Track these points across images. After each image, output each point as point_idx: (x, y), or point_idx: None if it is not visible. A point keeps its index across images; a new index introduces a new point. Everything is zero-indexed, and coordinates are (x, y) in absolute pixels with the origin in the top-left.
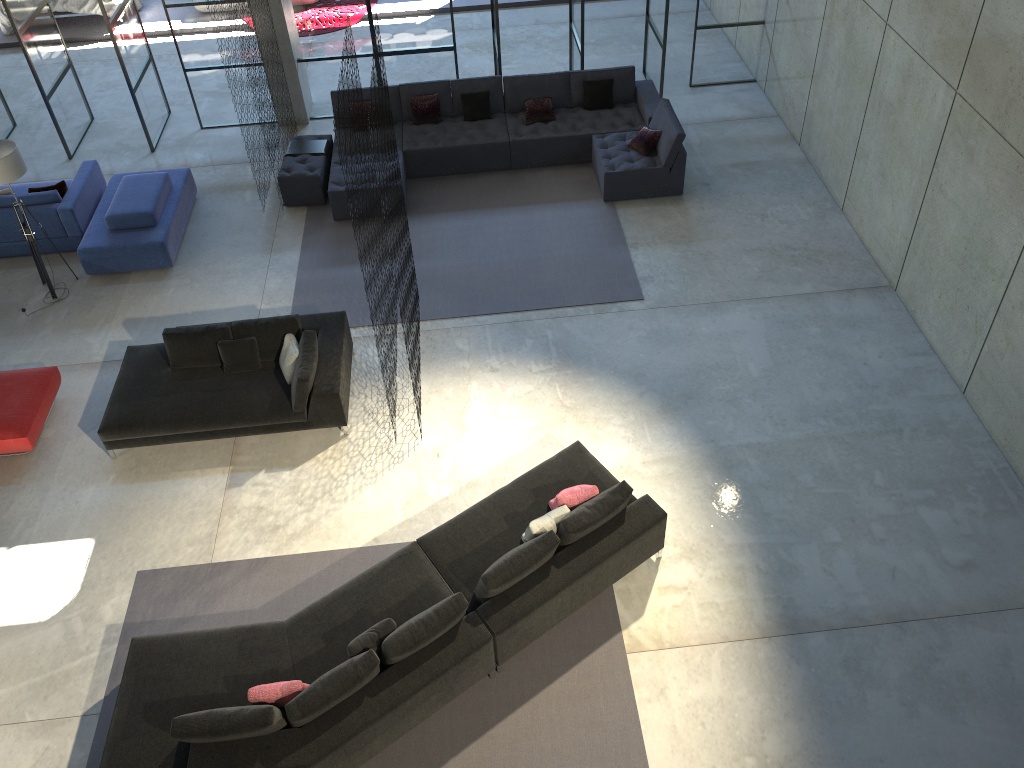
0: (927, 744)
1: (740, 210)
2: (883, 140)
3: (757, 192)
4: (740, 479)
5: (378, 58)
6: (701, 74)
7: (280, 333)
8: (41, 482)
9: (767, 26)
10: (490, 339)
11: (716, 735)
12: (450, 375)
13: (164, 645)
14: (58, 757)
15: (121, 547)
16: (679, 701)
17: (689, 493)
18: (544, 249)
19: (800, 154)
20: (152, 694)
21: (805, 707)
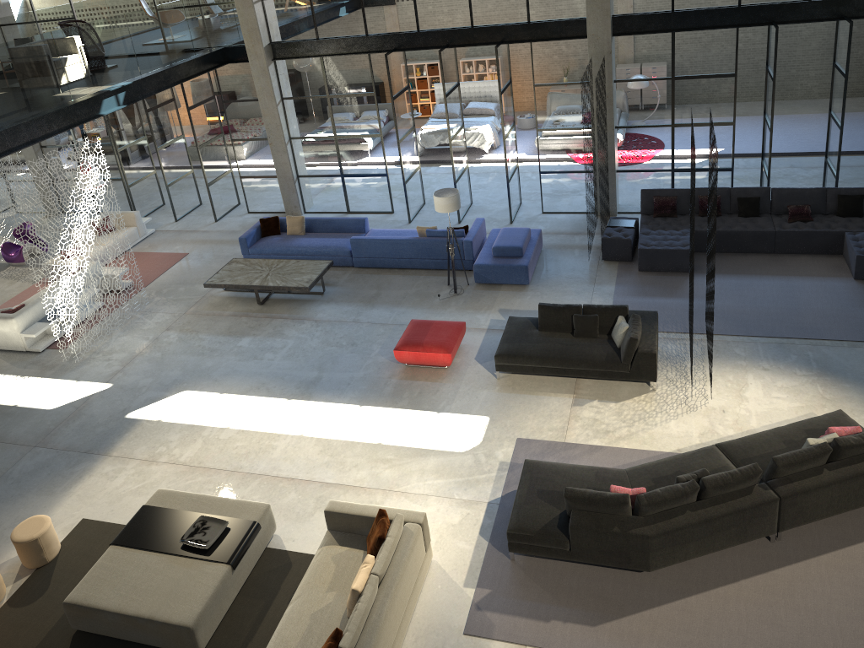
0: None
1: None
2: None
3: None
4: None
5: (673, 173)
6: None
7: (614, 315)
8: (454, 383)
9: None
10: (761, 351)
11: None
12: (730, 367)
13: (546, 465)
14: (475, 519)
15: (505, 424)
16: None
17: None
18: (803, 303)
19: None
20: (541, 486)
21: None
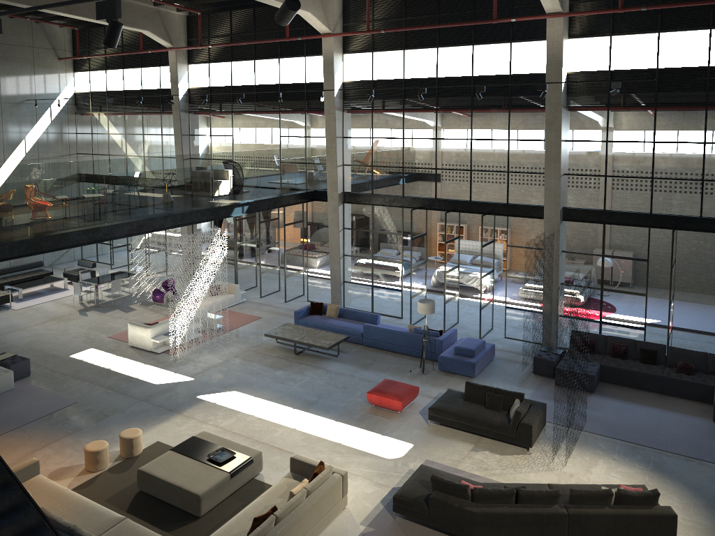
0: None
1: None
2: None
3: None
4: None
5: (601, 324)
6: None
7: (513, 398)
8: (399, 422)
9: None
10: (617, 448)
11: None
12: (590, 453)
13: (432, 469)
14: (381, 494)
15: (422, 450)
16: None
17: None
18: (665, 427)
19: None
20: (424, 477)
21: None
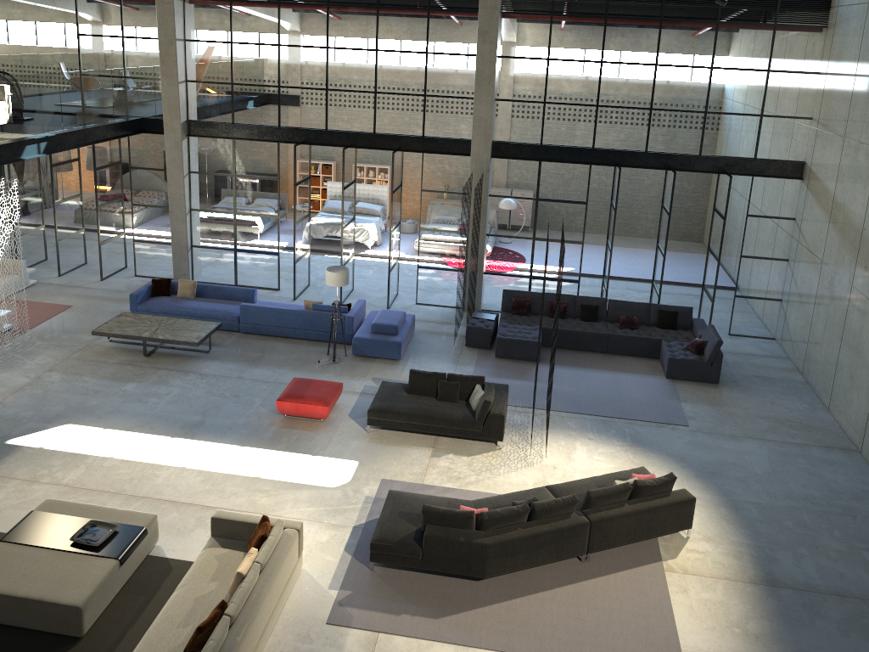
0: (852, 649)
1: (757, 397)
2: (851, 355)
3: (770, 391)
4: (744, 515)
5: (531, 279)
6: (737, 327)
7: (473, 383)
8: (329, 433)
9: (783, 302)
10: (589, 425)
11: (717, 615)
12: (563, 436)
13: (407, 494)
14: (341, 539)
15: (372, 467)
16: (695, 596)
17: (710, 514)
18: (625, 392)
19: (802, 378)
20: (402, 509)
21: (775, 616)
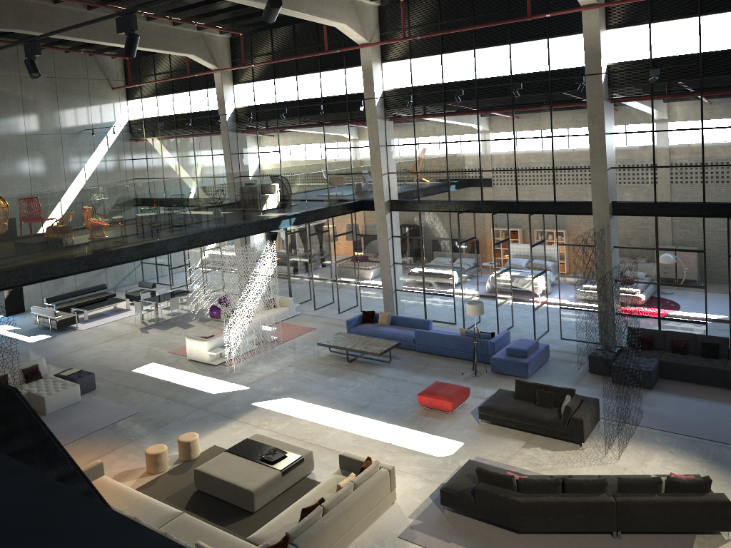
0: None
1: None
2: None
3: None
4: None
5: (660, 320)
6: None
7: (564, 394)
8: (450, 422)
9: None
10: (675, 442)
11: None
12: (645, 447)
13: (480, 463)
14: (430, 489)
15: (472, 448)
16: None
17: None
18: (727, 420)
19: None
20: (471, 471)
21: None
